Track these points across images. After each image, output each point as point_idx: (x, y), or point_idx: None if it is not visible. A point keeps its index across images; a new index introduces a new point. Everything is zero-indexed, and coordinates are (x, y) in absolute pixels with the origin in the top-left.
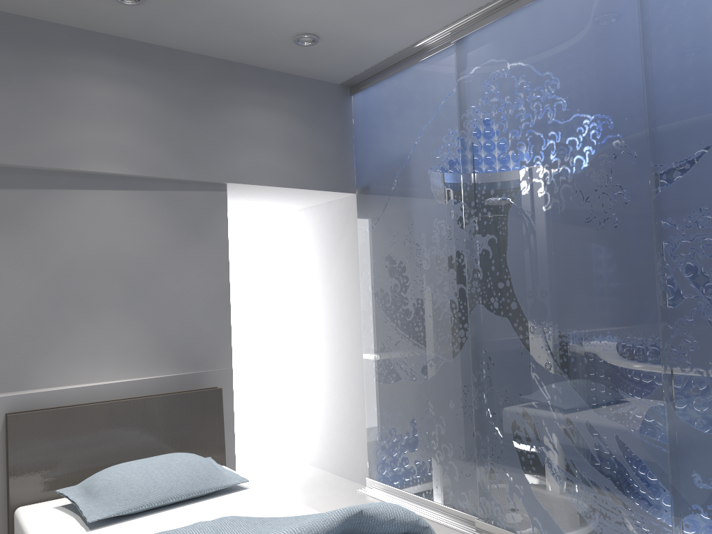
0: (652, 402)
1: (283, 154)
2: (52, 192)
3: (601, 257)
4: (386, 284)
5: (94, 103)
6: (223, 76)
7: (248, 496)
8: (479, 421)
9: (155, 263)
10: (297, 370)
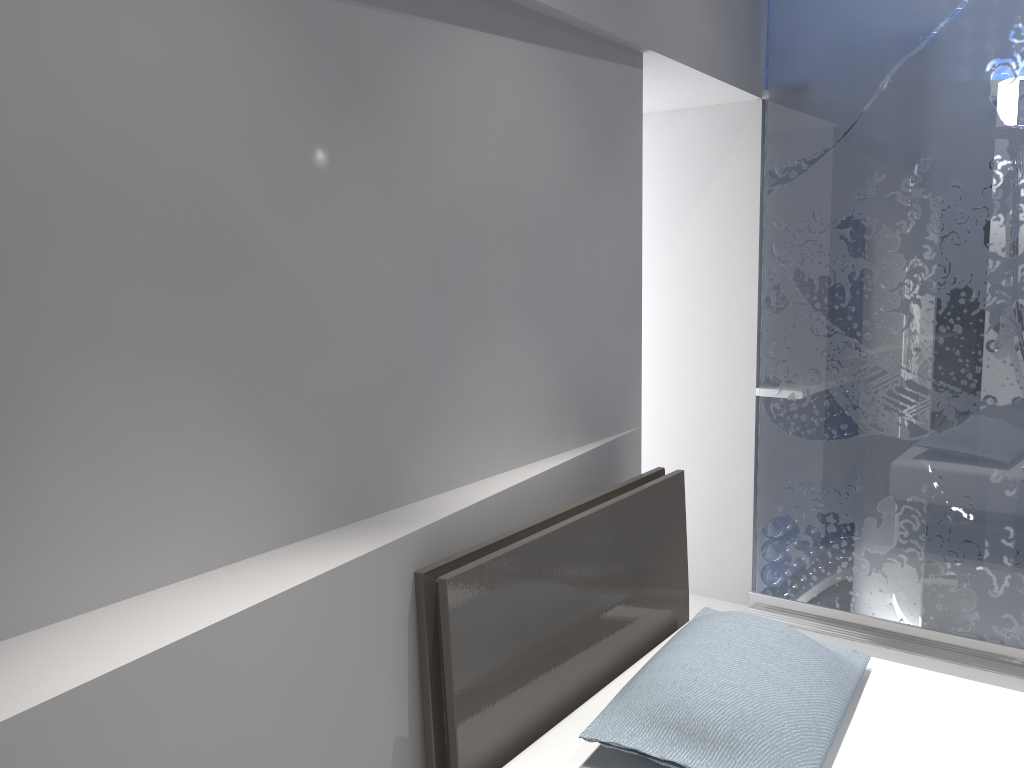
0: None
1: (703, 3)
2: (424, 27)
3: None
4: (839, 268)
5: None
6: None
7: (909, 689)
8: None
9: (561, 214)
10: None
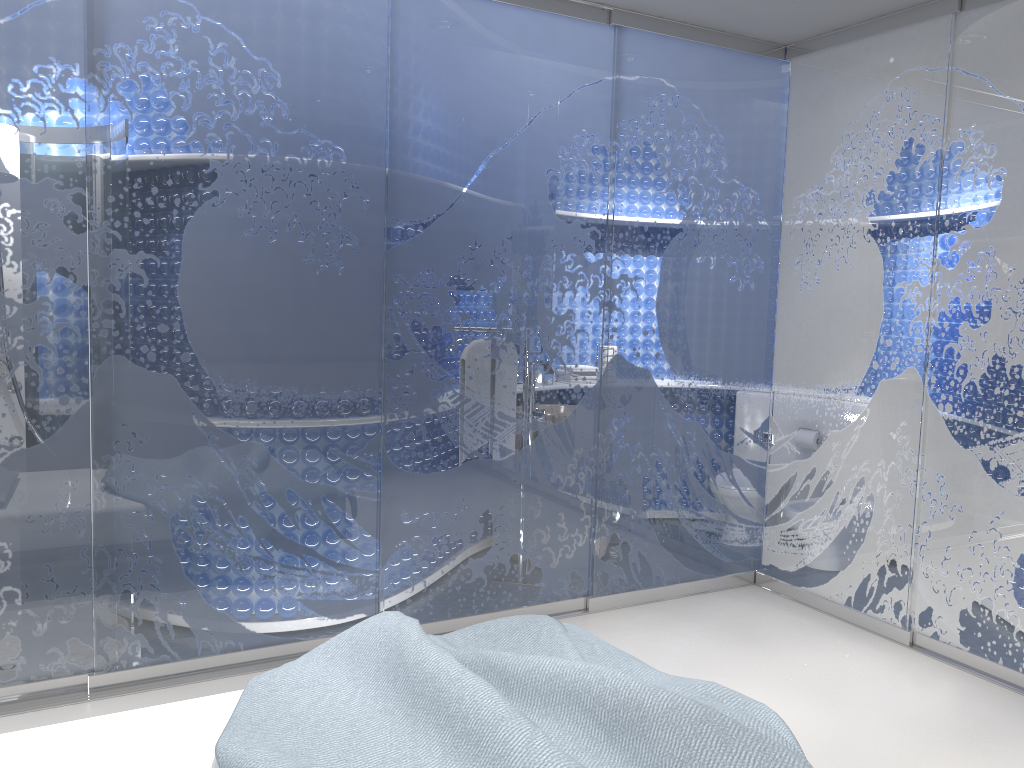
0: (366, 456)
1: None
2: None
3: (321, 304)
4: None
5: None
6: None
7: (41, 751)
8: (106, 529)
9: None
10: None
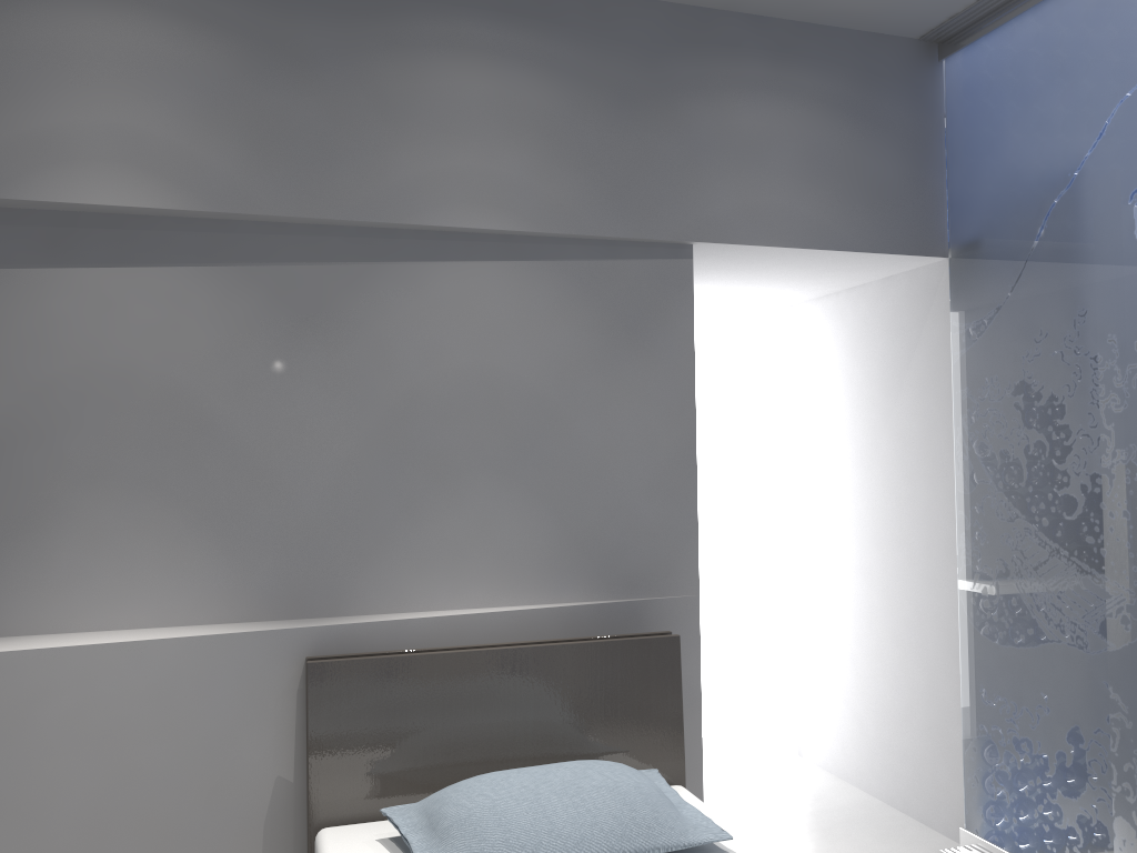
0: None
1: (801, 182)
2: (387, 268)
3: None
4: (1015, 441)
5: (458, 102)
6: (688, 37)
7: None
8: None
9: (560, 394)
10: (815, 598)
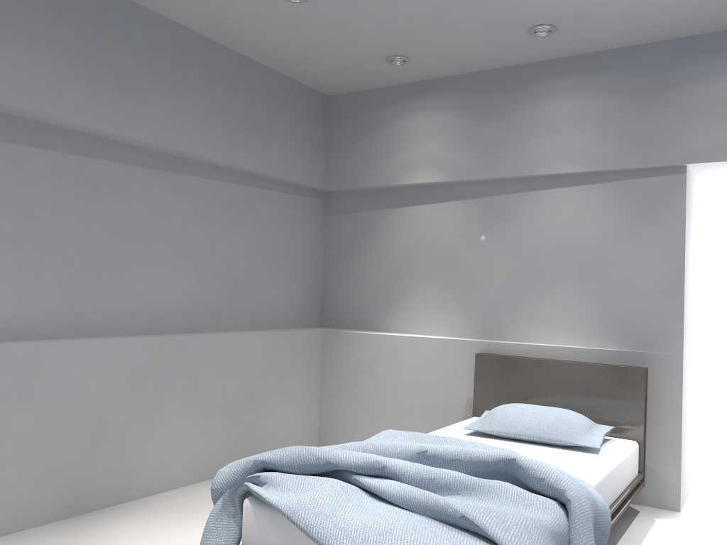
0: None
1: None
2: (526, 194)
3: None
4: None
5: (555, 117)
6: (685, 54)
7: (583, 457)
8: None
9: (605, 247)
10: None
